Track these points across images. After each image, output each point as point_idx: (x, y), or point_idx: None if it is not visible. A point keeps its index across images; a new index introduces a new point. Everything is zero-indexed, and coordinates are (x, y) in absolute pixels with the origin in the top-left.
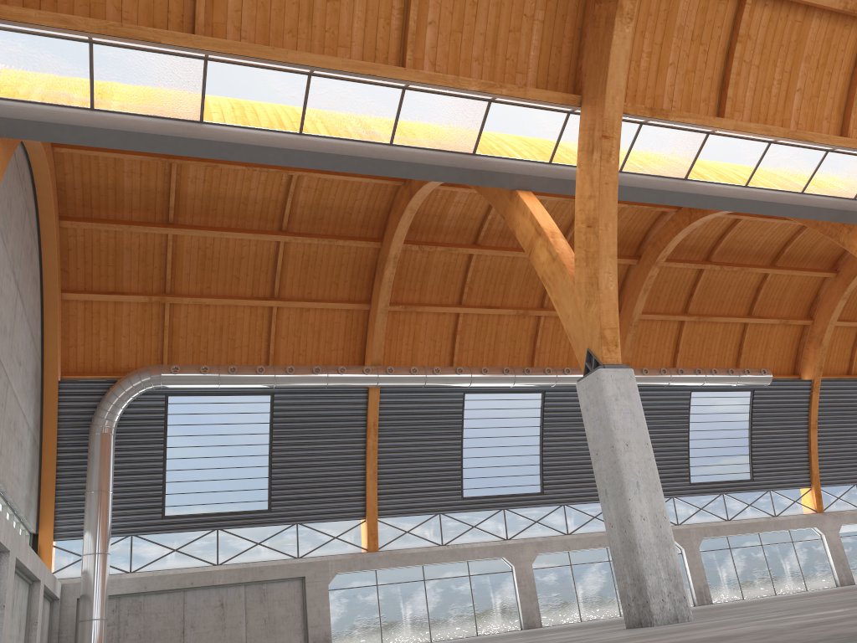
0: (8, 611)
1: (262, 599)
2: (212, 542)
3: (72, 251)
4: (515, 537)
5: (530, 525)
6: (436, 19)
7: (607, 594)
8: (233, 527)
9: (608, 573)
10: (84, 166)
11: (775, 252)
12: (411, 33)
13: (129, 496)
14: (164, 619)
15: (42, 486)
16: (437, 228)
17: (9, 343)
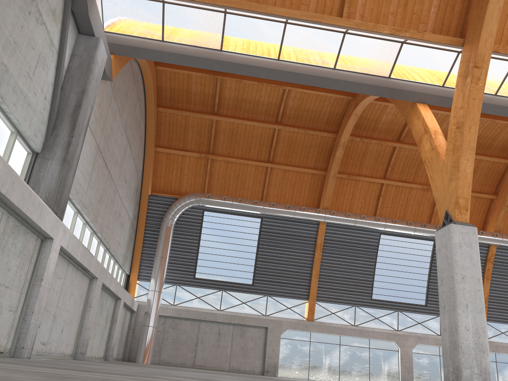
0: (94, 310)
1: (241, 335)
2: (219, 297)
3: (163, 125)
4: (403, 330)
5: (414, 324)
6: None
7: None
8: (231, 290)
9: None
10: (171, 77)
11: None
12: None
13: (177, 263)
14: (187, 334)
15: (134, 250)
16: (373, 128)
17: (119, 169)
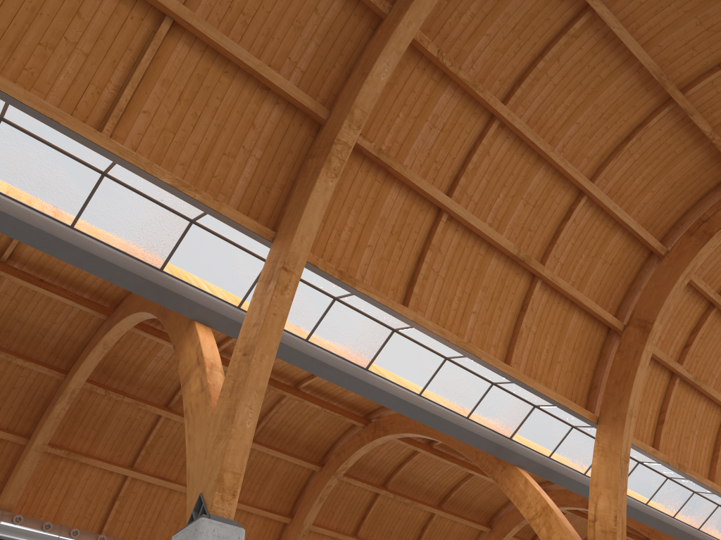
0: None
1: None
2: None
3: None
4: None
5: None
6: (152, 111)
7: None
8: None
9: None
10: None
11: (443, 494)
12: (119, 108)
13: None
14: None
15: None
16: (132, 379)
17: None
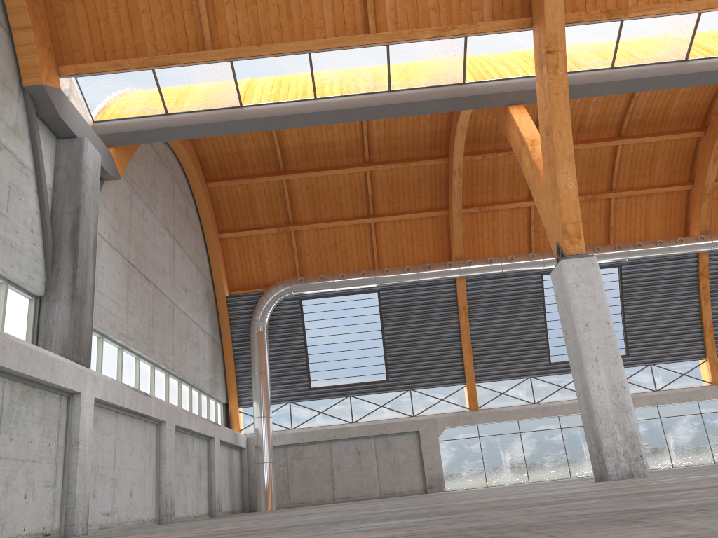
0: (171, 460)
1: (387, 448)
2: (347, 406)
3: (221, 203)
4: None
5: None
6: None
7: (699, 443)
8: (361, 394)
9: (699, 425)
10: (213, 141)
11: None
12: (369, 3)
13: (284, 375)
14: (318, 462)
15: (226, 371)
16: (496, 137)
17: (170, 278)
